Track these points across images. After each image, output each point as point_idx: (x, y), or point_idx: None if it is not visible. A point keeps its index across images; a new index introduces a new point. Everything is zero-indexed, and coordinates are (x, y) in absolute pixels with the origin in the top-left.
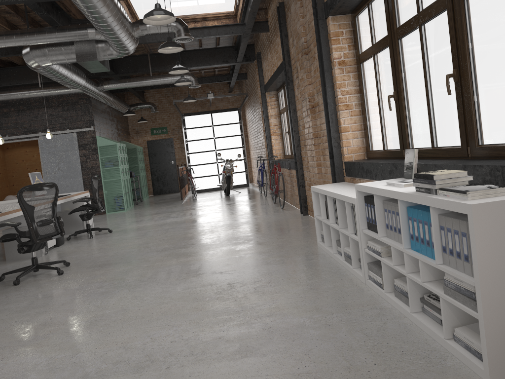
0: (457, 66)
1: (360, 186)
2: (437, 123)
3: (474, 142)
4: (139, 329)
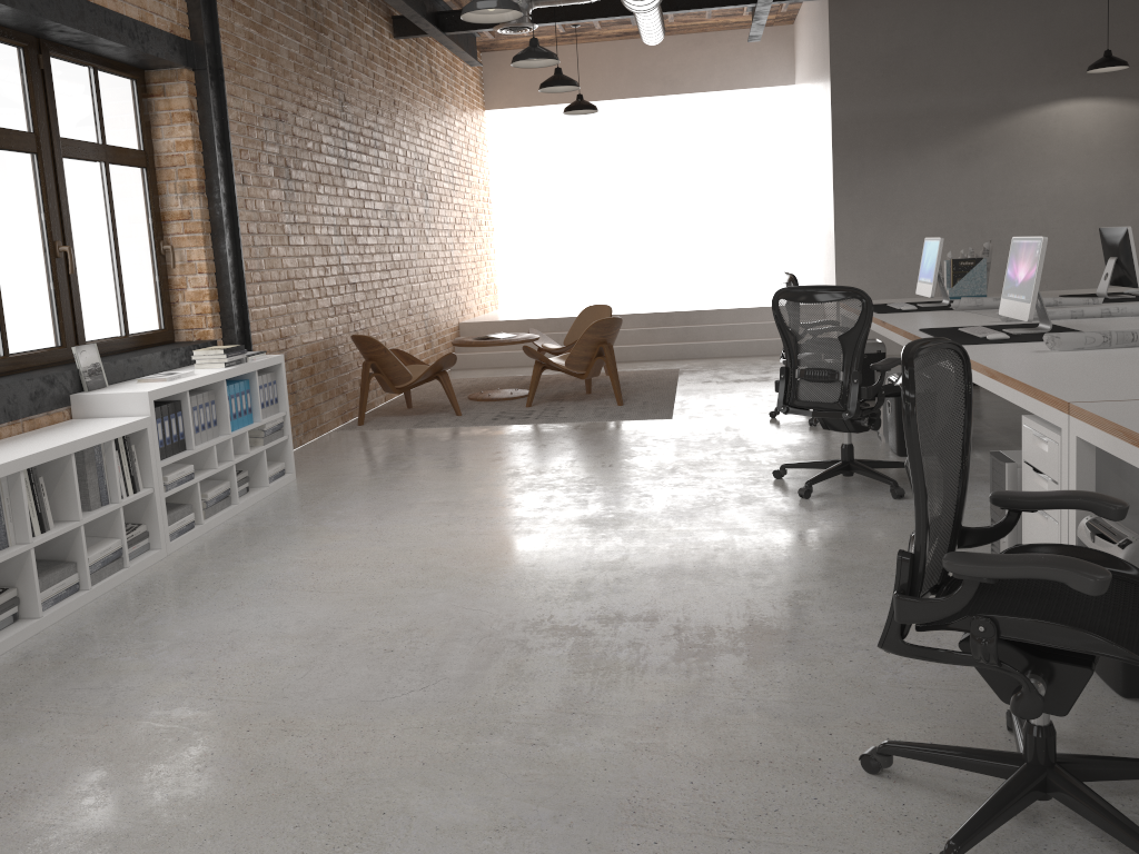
0: (59, 238)
1: (163, 389)
2: (16, 314)
3: (84, 339)
4: (529, 534)
